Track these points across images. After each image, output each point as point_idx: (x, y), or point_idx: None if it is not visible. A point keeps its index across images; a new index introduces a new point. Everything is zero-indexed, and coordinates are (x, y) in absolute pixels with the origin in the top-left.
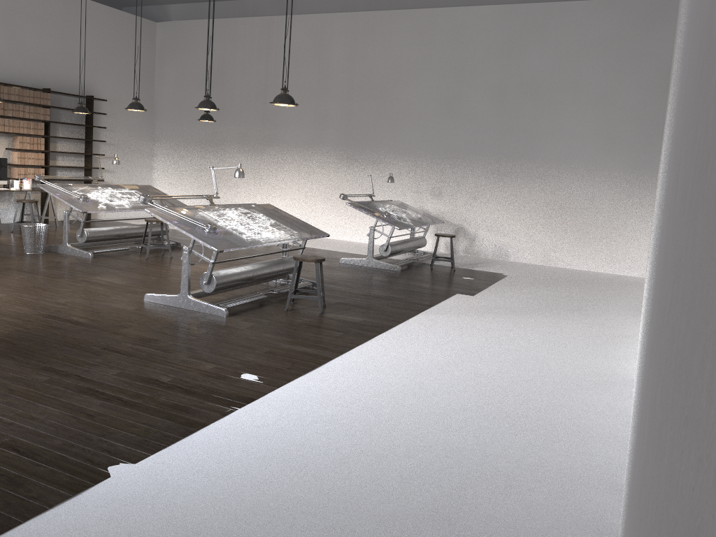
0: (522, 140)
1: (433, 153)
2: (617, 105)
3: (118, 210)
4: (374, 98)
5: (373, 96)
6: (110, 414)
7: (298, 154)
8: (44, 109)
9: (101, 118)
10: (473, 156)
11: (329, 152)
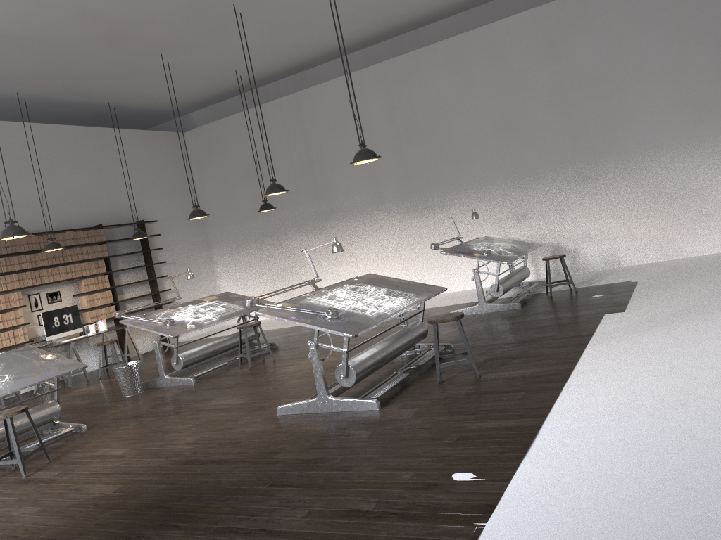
0: (598, 137)
1: (504, 178)
2: (691, 70)
3: (208, 325)
4: (425, 140)
5: (424, 139)
6: None
7: (361, 219)
8: (100, 246)
9: (155, 240)
10: (548, 168)
11: (393, 208)
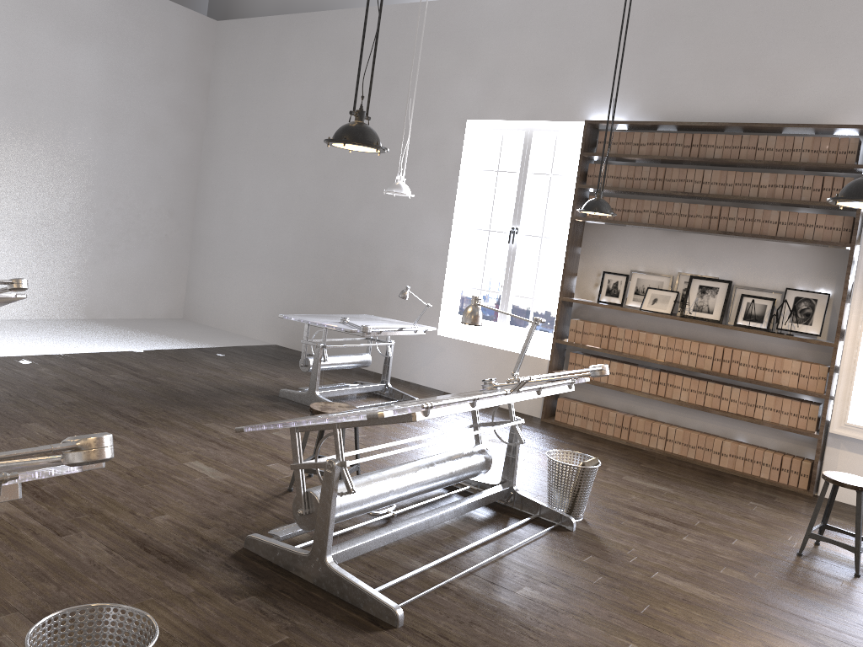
0: None
1: None
2: None
3: None
4: None
5: None
6: (131, 362)
7: None
8: None
9: None
10: None
11: None
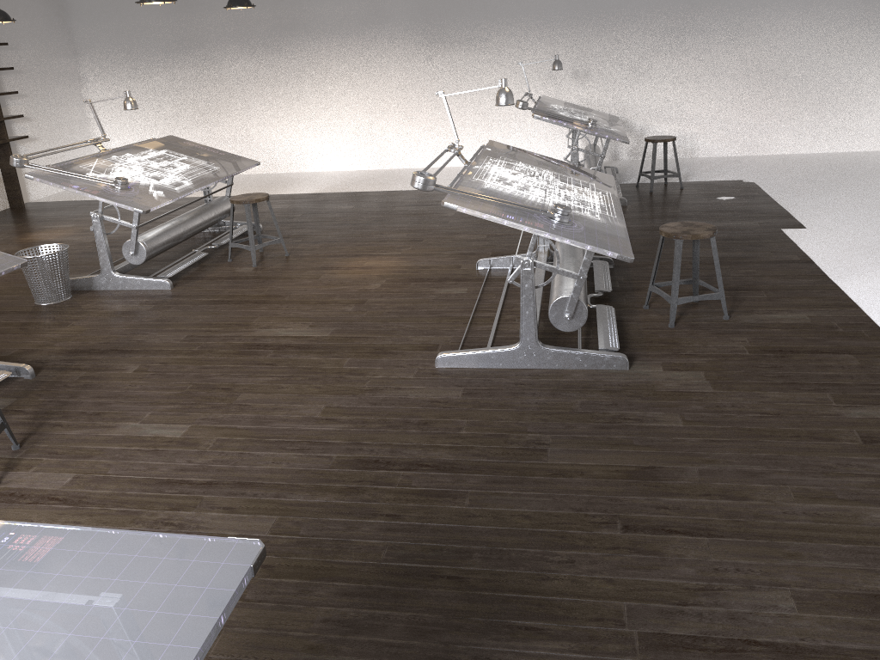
0: None
1: (569, 15)
2: None
3: (185, 194)
4: None
5: None
6: None
7: (346, 44)
8: None
9: None
10: (632, 11)
11: (398, 35)
